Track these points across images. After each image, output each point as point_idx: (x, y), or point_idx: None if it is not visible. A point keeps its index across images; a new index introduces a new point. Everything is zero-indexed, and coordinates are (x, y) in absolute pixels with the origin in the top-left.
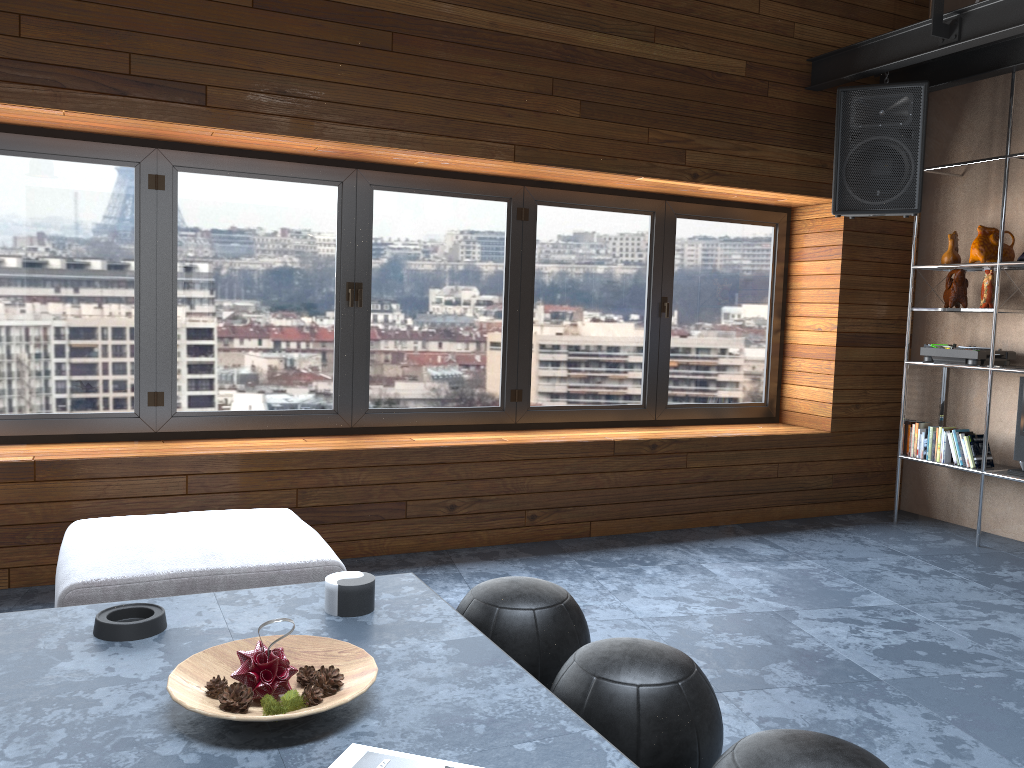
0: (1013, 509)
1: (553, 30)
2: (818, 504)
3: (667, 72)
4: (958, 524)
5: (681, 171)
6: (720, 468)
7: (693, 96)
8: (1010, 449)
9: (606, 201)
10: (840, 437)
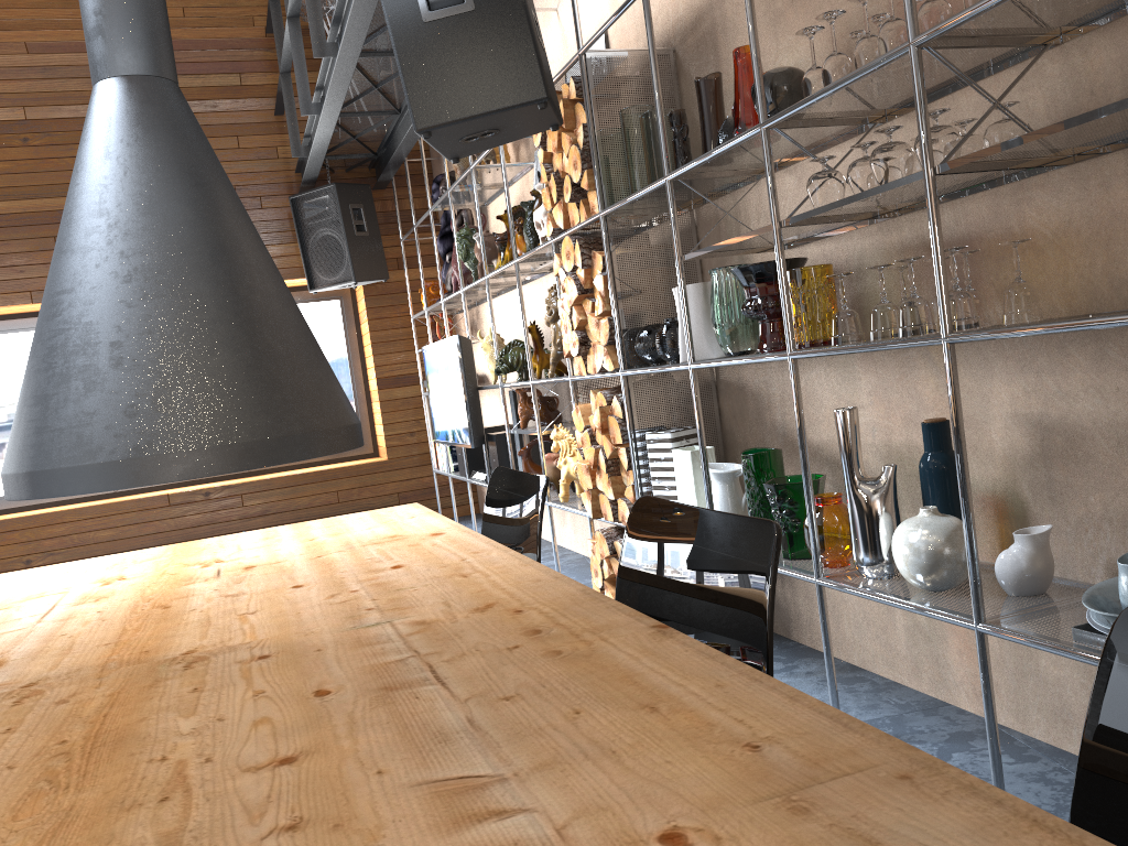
0: None
1: (48, 202)
2: None
3: None
4: None
5: None
6: (278, 502)
7: None
8: None
9: None
10: (399, 462)
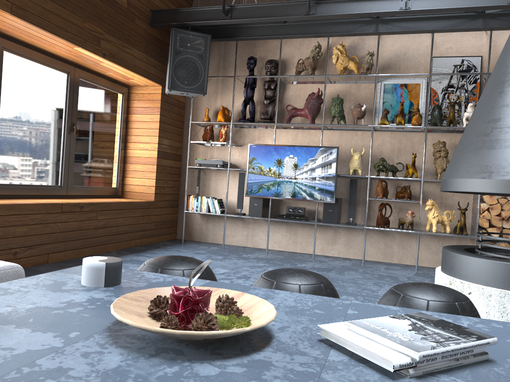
0: (230, 231)
1: None
2: (149, 237)
3: None
4: (205, 241)
5: (98, 50)
6: (111, 219)
7: (105, 10)
8: (228, 205)
9: (44, 59)
10: (157, 203)
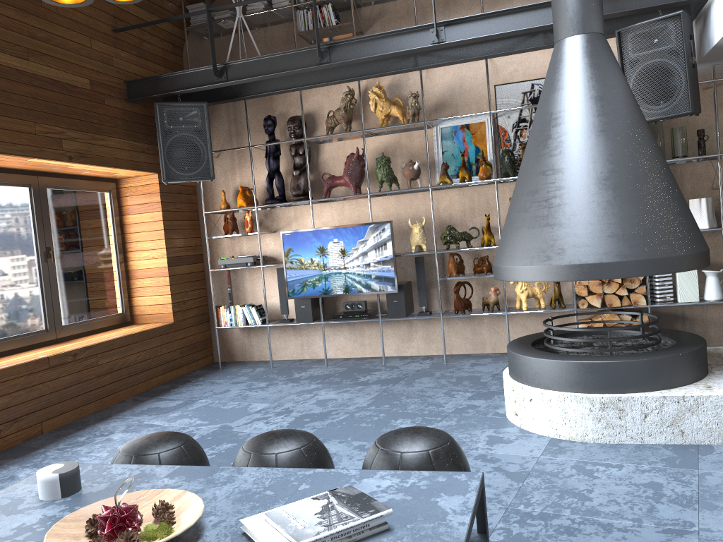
0: (280, 343)
1: None
2: (175, 370)
3: (41, 82)
4: (251, 360)
5: (61, 154)
6: (118, 360)
7: (60, 101)
8: (273, 310)
9: None
10: (179, 324)
